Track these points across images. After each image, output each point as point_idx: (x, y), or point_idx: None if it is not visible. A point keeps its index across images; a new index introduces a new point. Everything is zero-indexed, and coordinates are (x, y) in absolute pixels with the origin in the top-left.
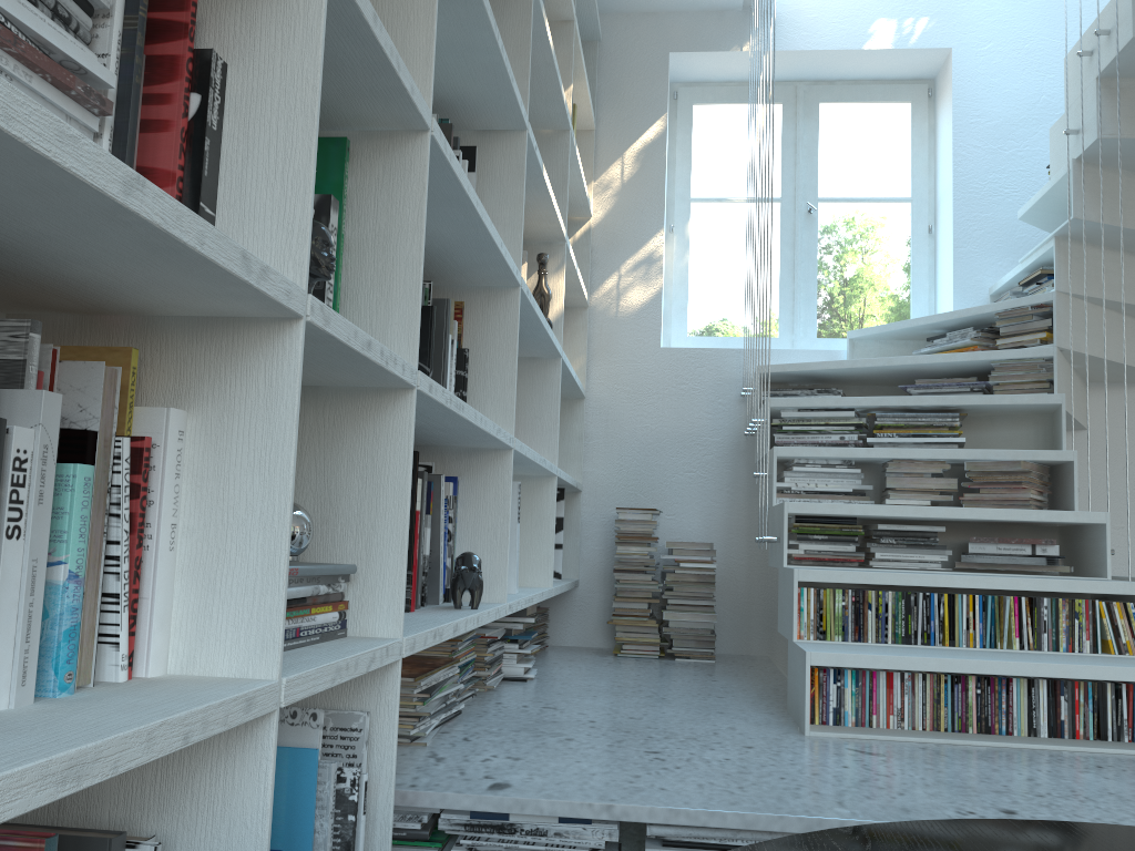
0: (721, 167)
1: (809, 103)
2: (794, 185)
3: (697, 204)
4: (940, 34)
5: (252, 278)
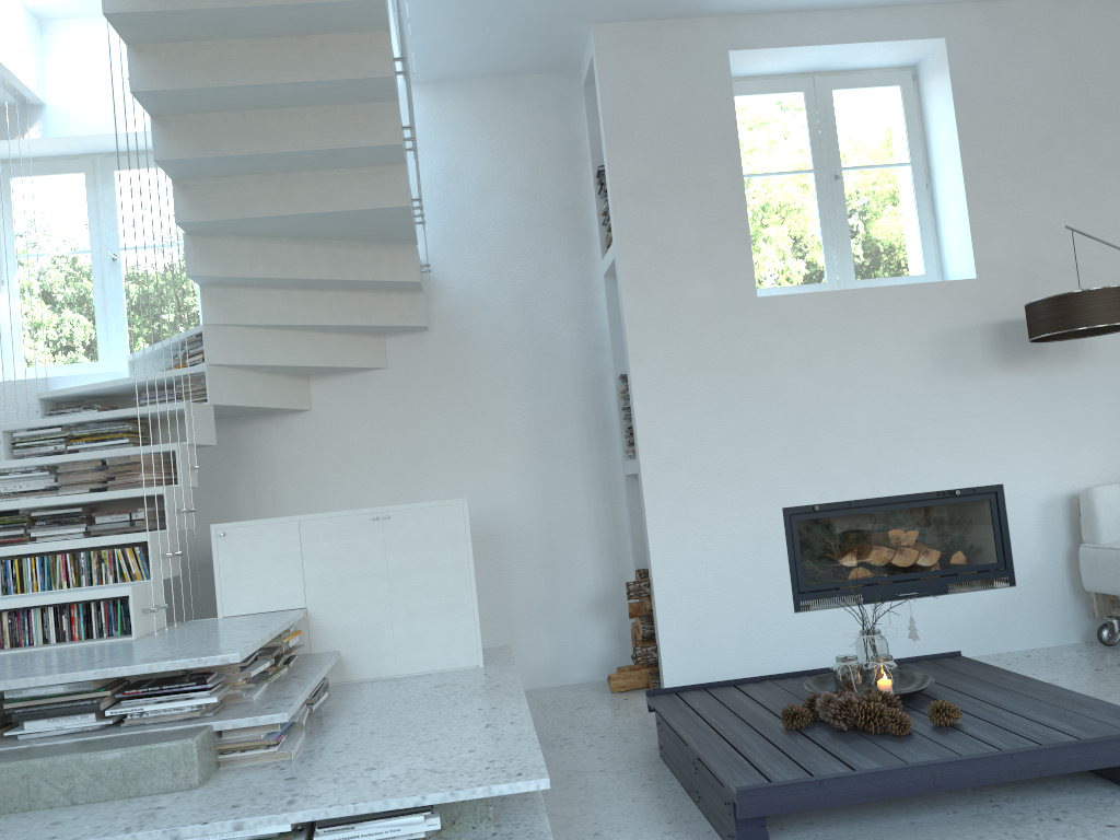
0: (39, 228)
1: (106, 172)
2: (100, 239)
3: (22, 260)
4: None
5: None
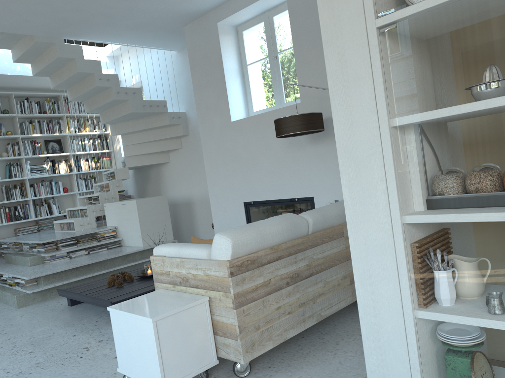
0: None
1: None
2: None
3: None
4: (140, 77)
5: None
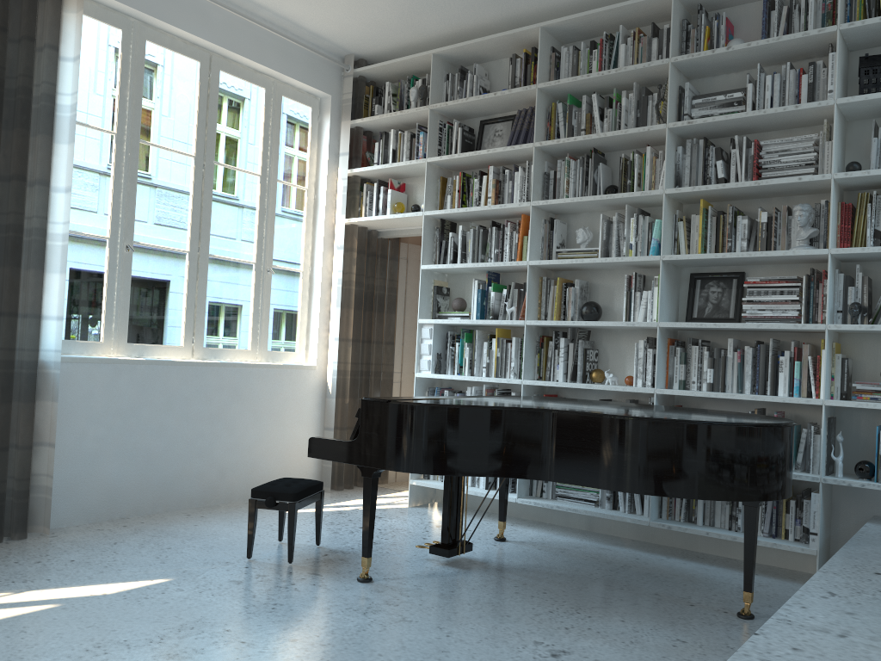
0: None
1: None
2: None
3: None
4: None
5: (798, 328)
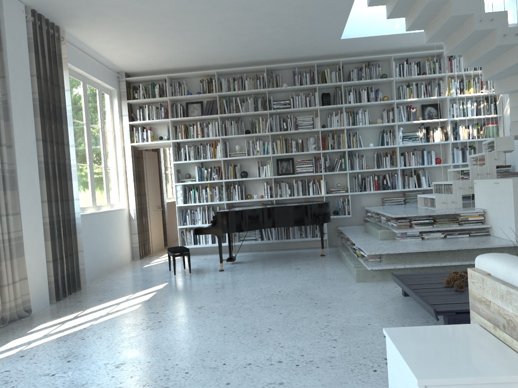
0: None
1: None
2: None
3: None
4: None
5: (315, 174)
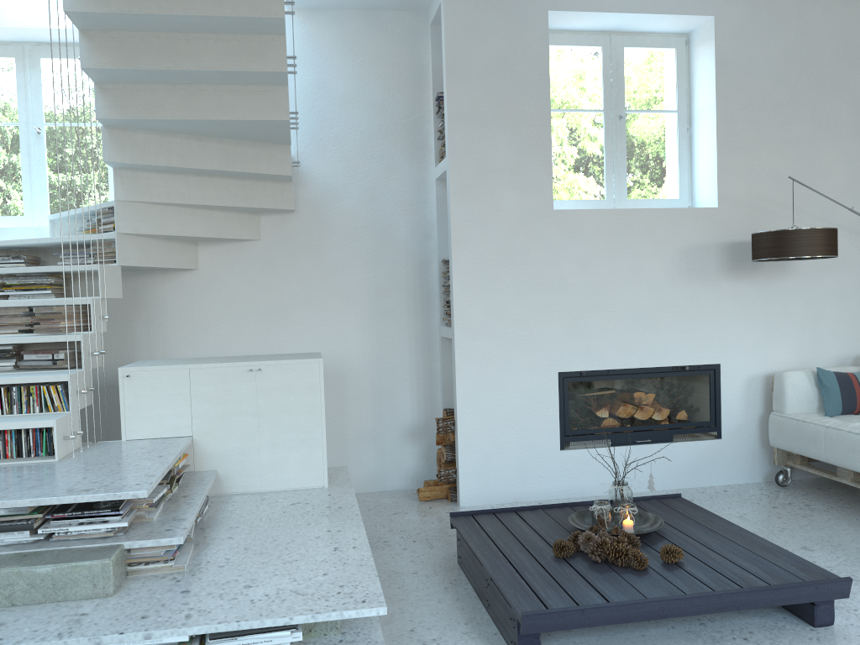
0: None
1: (34, 58)
2: (27, 114)
3: None
4: None
5: None
